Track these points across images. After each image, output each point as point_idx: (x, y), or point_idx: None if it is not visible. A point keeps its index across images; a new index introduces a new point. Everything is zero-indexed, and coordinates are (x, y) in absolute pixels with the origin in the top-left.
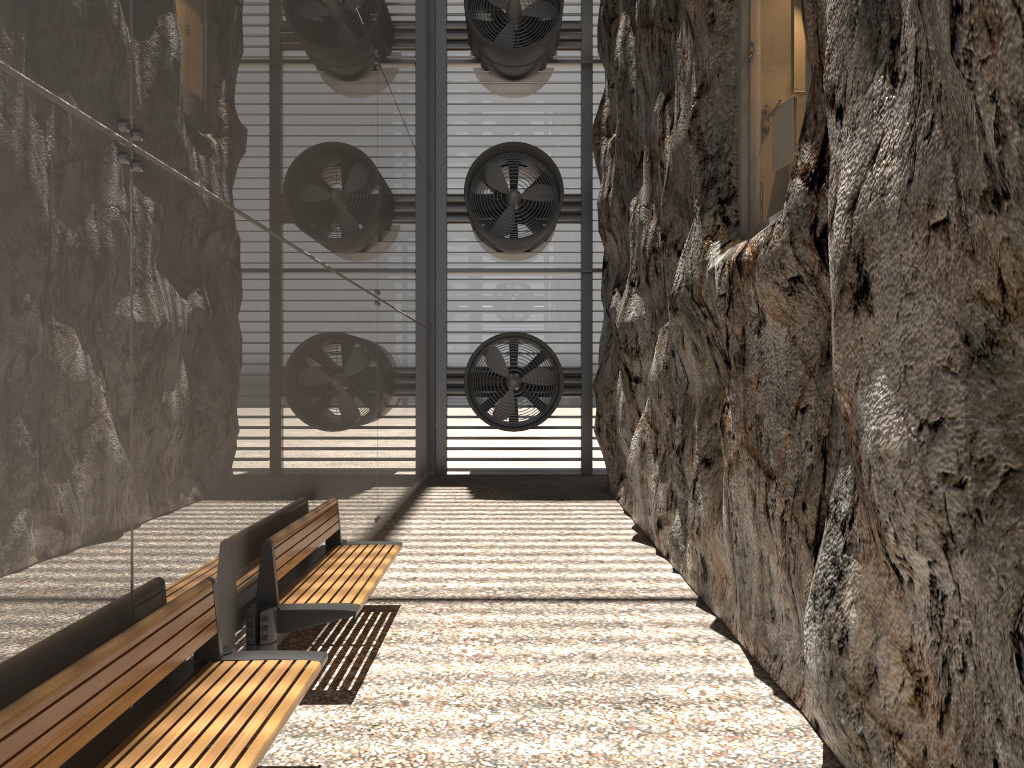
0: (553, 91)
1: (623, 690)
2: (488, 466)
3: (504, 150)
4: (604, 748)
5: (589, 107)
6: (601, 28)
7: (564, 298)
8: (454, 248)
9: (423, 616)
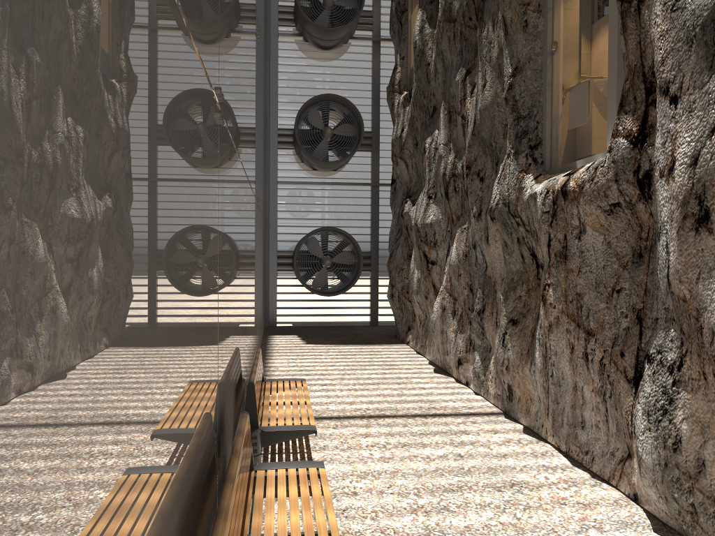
0: (353, 59)
1: (494, 478)
2: (306, 320)
3: (322, 99)
4: (507, 519)
5: (378, 71)
6: (393, 17)
7: (359, 203)
8: (282, 166)
9: (327, 430)
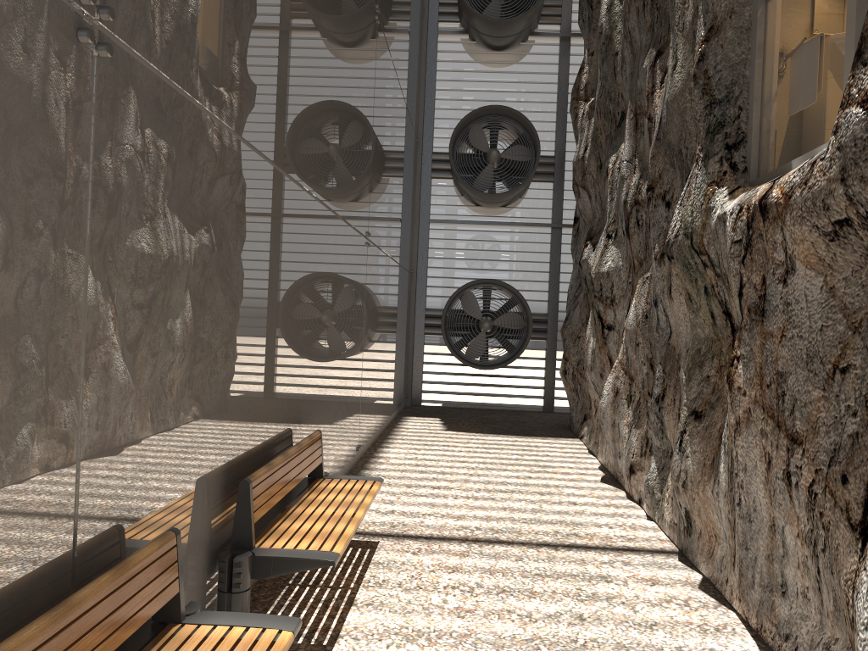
0: (533, 61)
1: None
2: (459, 399)
3: (487, 112)
4: None
5: (566, 77)
6: (583, 1)
7: (535, 250)
8: (437, 201)
9: (402, 556)
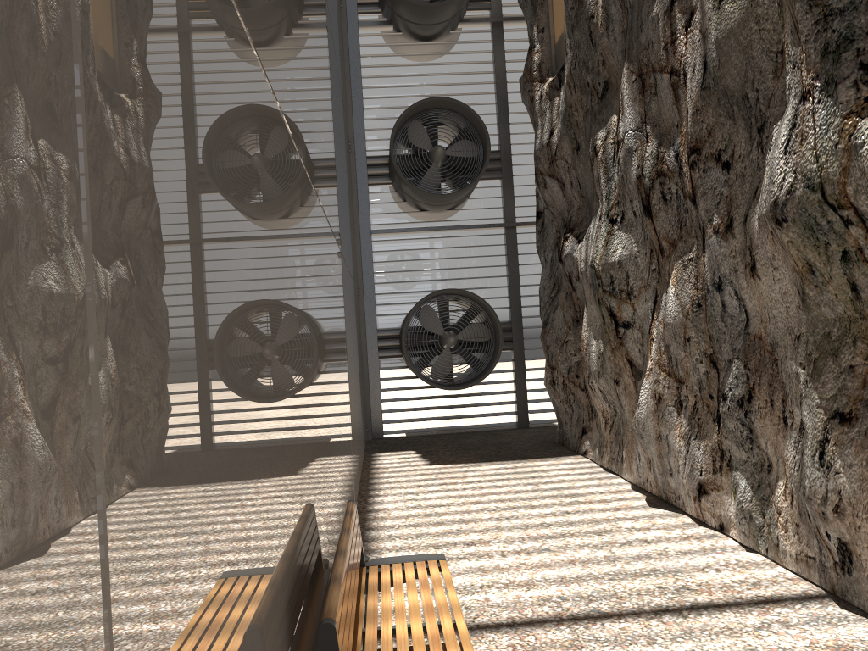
0: (465, 51)
1: None
2: (424, 426)
3: (426, 106)
4: None
5: (502, 65)
6: None
7: (489, 254)
8: (377, 210)
9: None
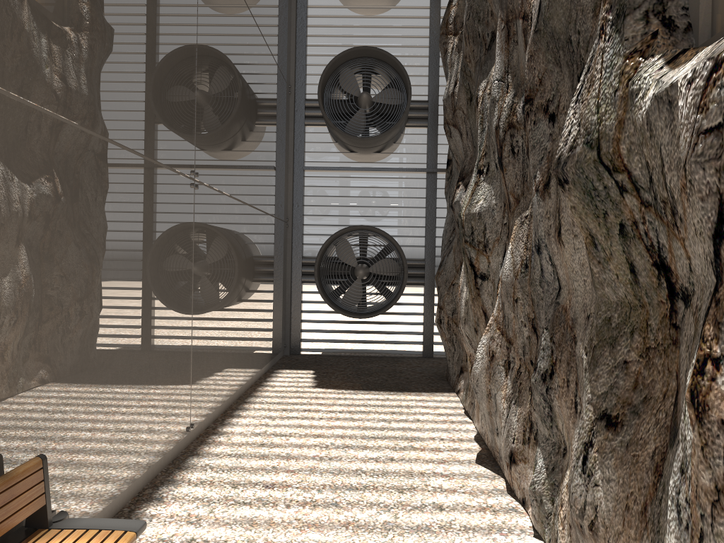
0: (404, 6)
1: None
2: (338, 347)
3: (356, 55)
4: None
5: (437, 20)
6: None
7: (410, 196)
8: (311, 148)
9: None
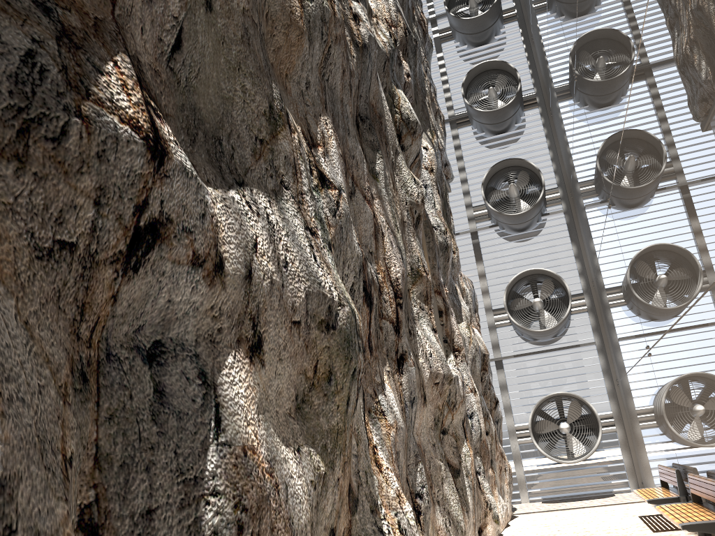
0: None
1: None
2: None
3: None
4: None
5: None
6: None
7: None
8: None
9: None
